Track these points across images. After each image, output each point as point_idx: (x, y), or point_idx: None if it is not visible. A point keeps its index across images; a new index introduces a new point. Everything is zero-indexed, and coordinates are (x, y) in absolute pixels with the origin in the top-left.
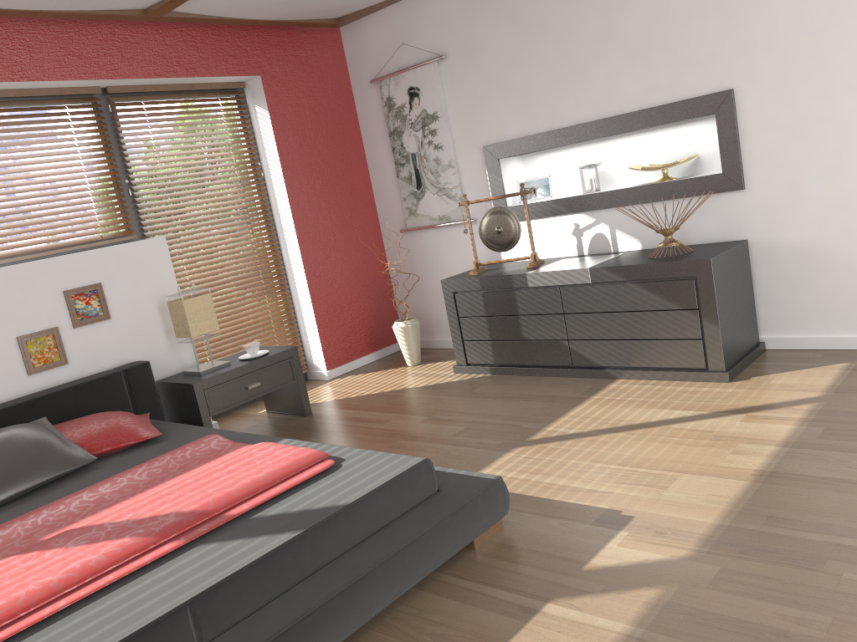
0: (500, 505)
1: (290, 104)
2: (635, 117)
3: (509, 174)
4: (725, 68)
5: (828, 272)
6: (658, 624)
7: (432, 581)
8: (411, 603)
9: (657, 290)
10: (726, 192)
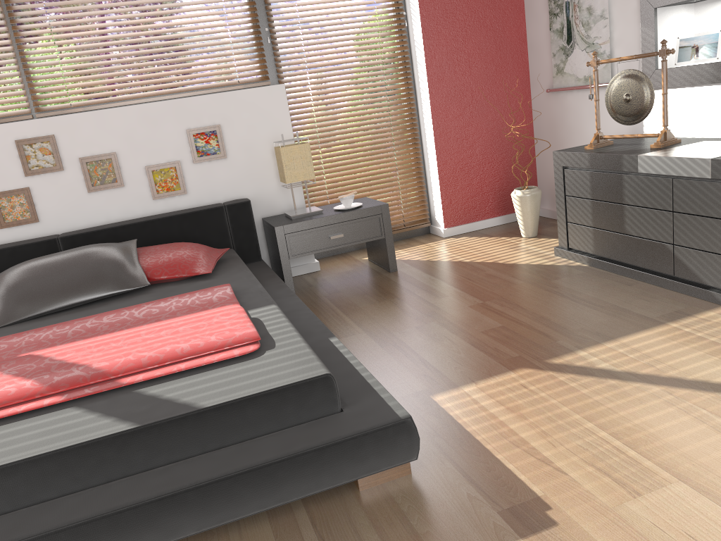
0: (400, 449)
1: None
2: None
3: (669, 27)
4: None
5: None
6: None
7: (287, 513)
8: (246, 532)
9: None
10: None
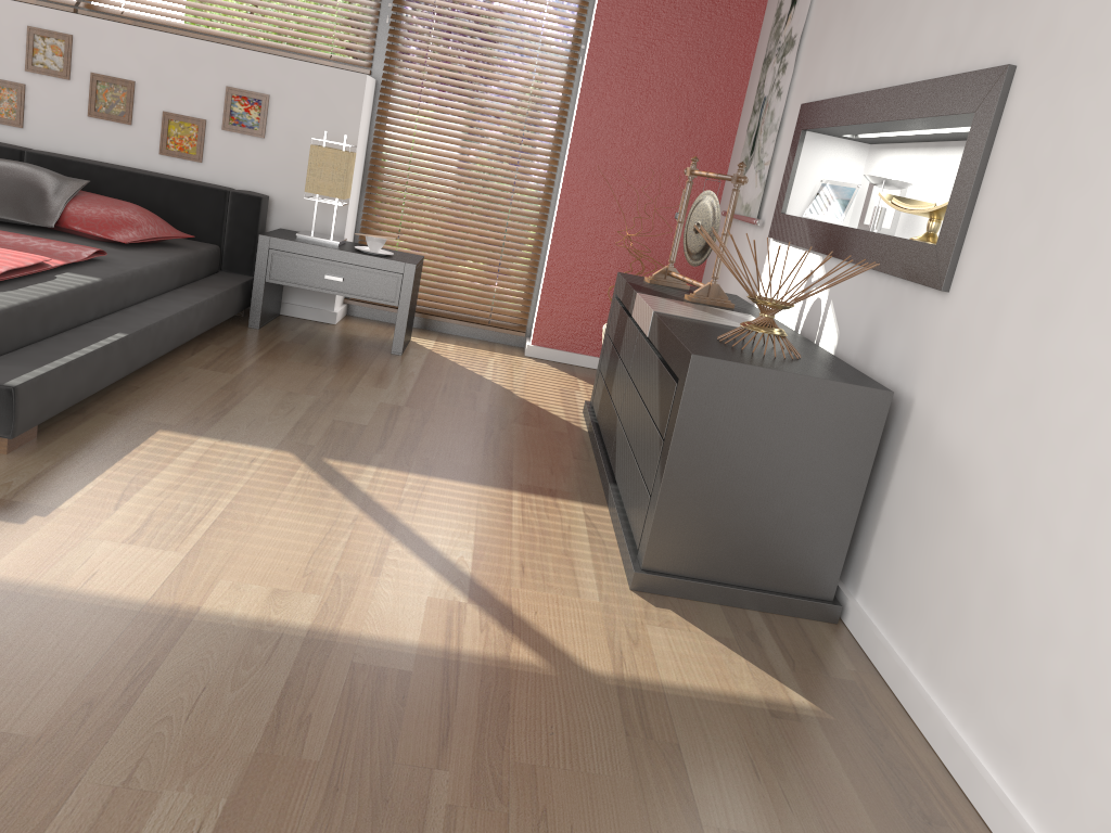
0: None
1: None
2: (909, 94)
3: (819, 164)
4: (1025, 15)
5: (955, 533)
6: None
7: None
8: None
9: (661, 383)
10: (930, 288)
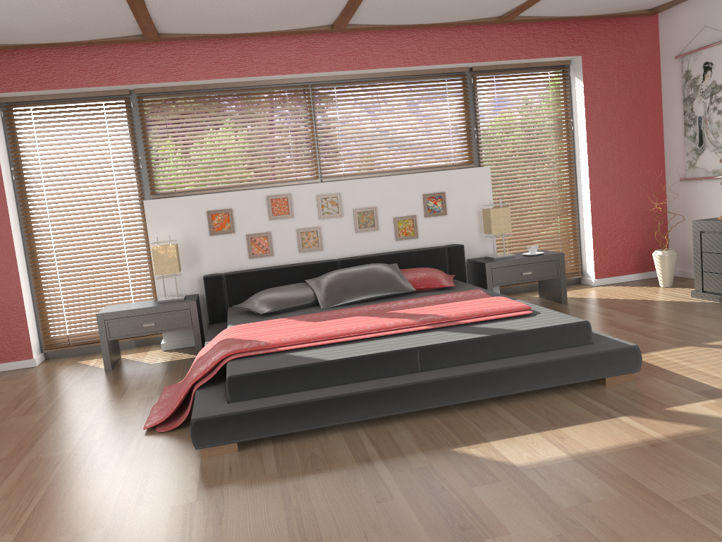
0: (631, 363)
1: (602, 76)
2: None
3: None
4: None
5: None
6: (682, 440)
7: (567, 392)
8: (547, 397)
9: None
10: None
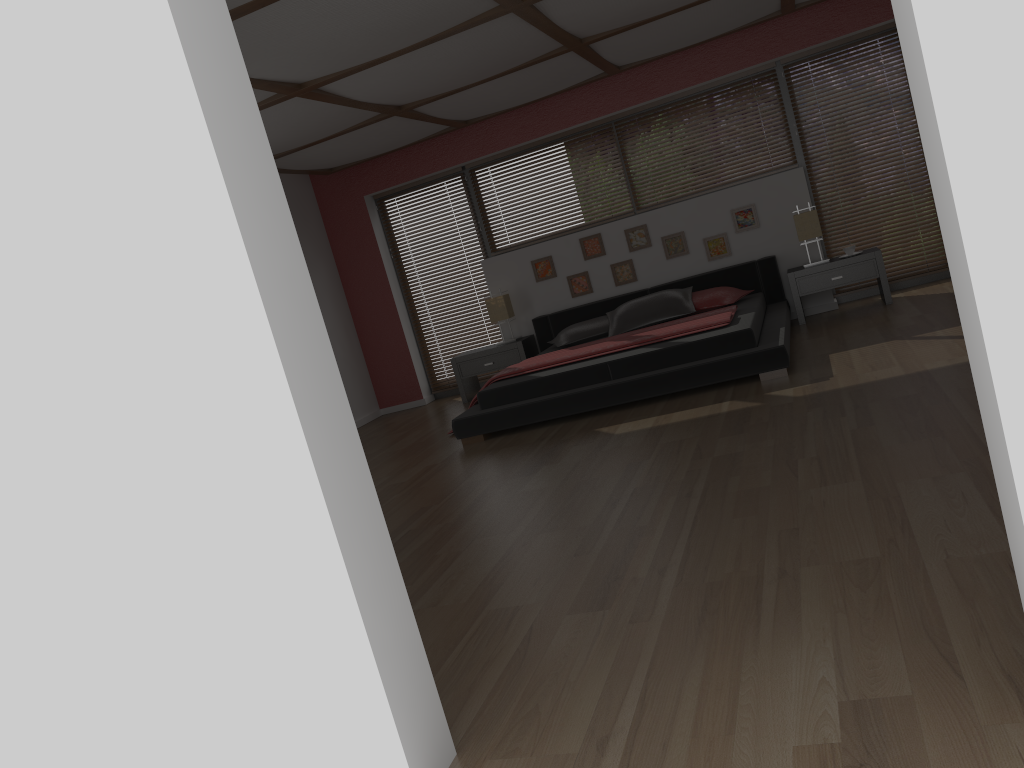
0: (778, 360)
1: None
2: None
3: None
4: None
5: None
6: (732, 412)
7: (725, 388)
8: (706, 393)
9: None
10: None
